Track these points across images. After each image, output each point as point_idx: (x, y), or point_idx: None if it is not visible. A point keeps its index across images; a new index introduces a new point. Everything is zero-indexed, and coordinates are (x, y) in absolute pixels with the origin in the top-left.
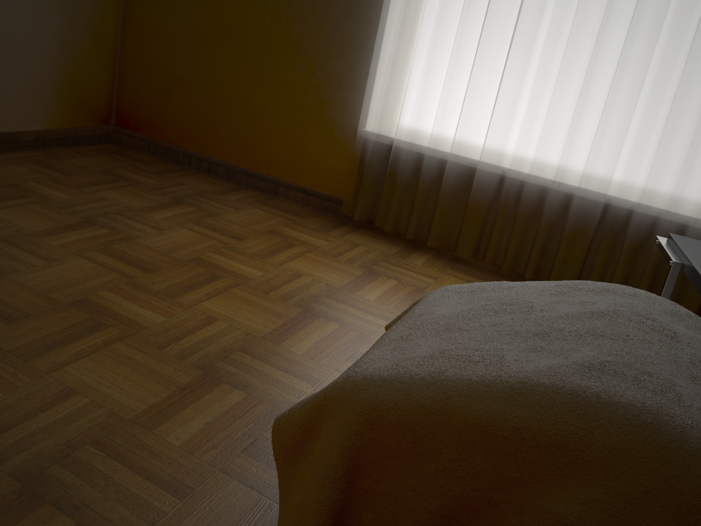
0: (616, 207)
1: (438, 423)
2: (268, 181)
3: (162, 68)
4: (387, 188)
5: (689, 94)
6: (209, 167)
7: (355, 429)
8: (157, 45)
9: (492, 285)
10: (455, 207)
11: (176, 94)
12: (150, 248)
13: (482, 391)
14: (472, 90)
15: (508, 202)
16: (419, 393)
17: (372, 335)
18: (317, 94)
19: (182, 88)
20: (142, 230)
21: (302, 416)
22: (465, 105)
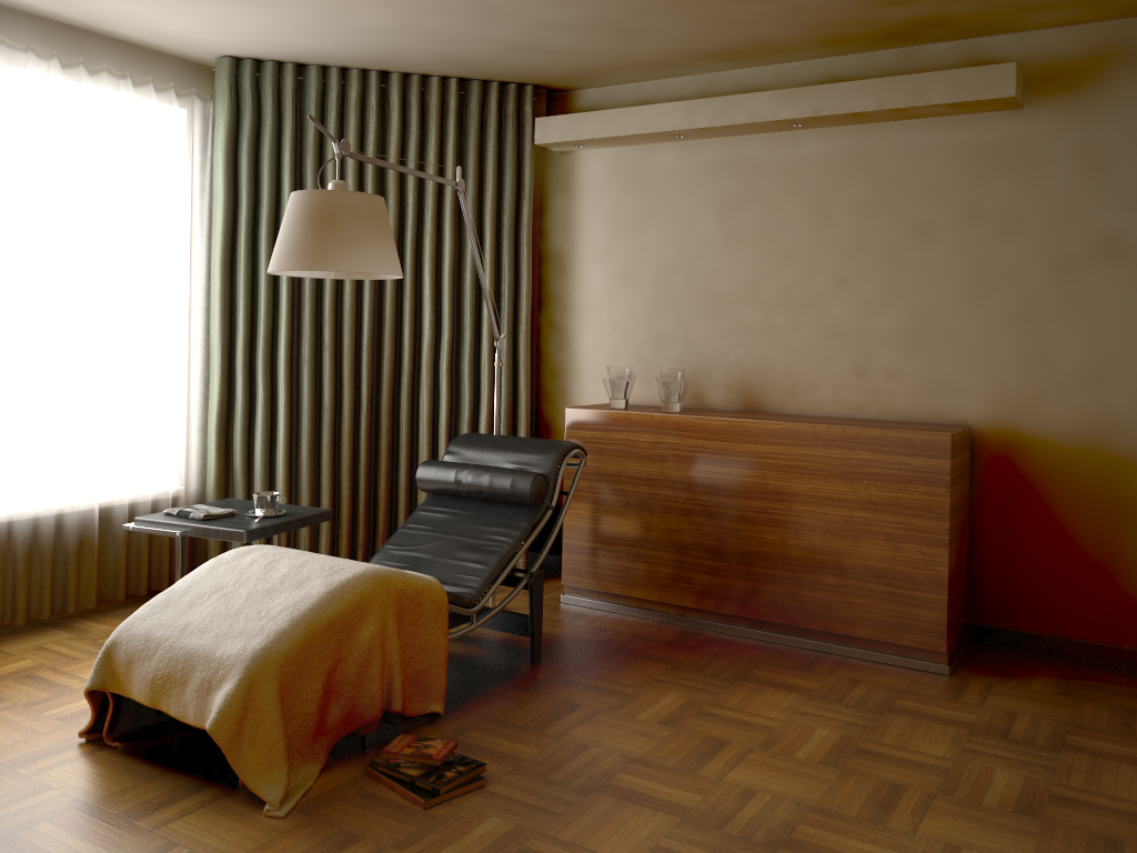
0: None
1: (312, 637)
2: None
3: None
4: None
5: (33, 395)
6: None
7: (278, 676)
8: None
9: (170, 594)
10: None
11: None
12: None
13: (320, 607)
14: None
15: None
16: (296, 631)
17: None
18: None
19: None
20: None
21: (238, 702)
22: None
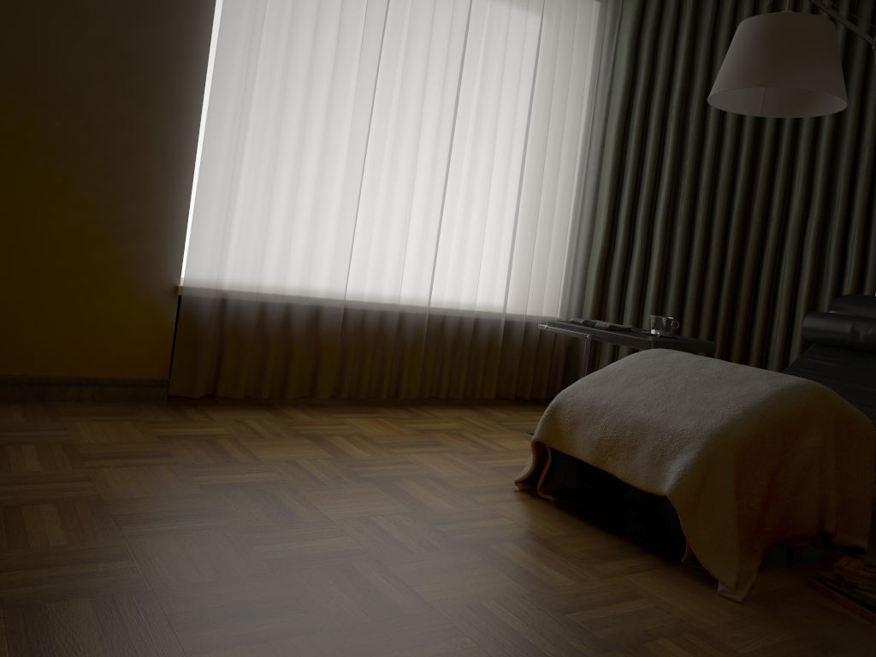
0: (437, 315)
1: (763, 431)
2: (27, 384)
3: None
4: (231, 349)
5: (471, 217)
6: None
7: (734, 460)
8: None
9: (605, 373)
10: (306, 350)
11: None
12: (145, 498)
13: (770, 404)
14: (316, 228)
15: (357, 332)
16: (750, 421)
17: (435, 476)
18: (104, 249)
19: None
20: (76, 488)
21: (698, 475)
22: (312, 243)
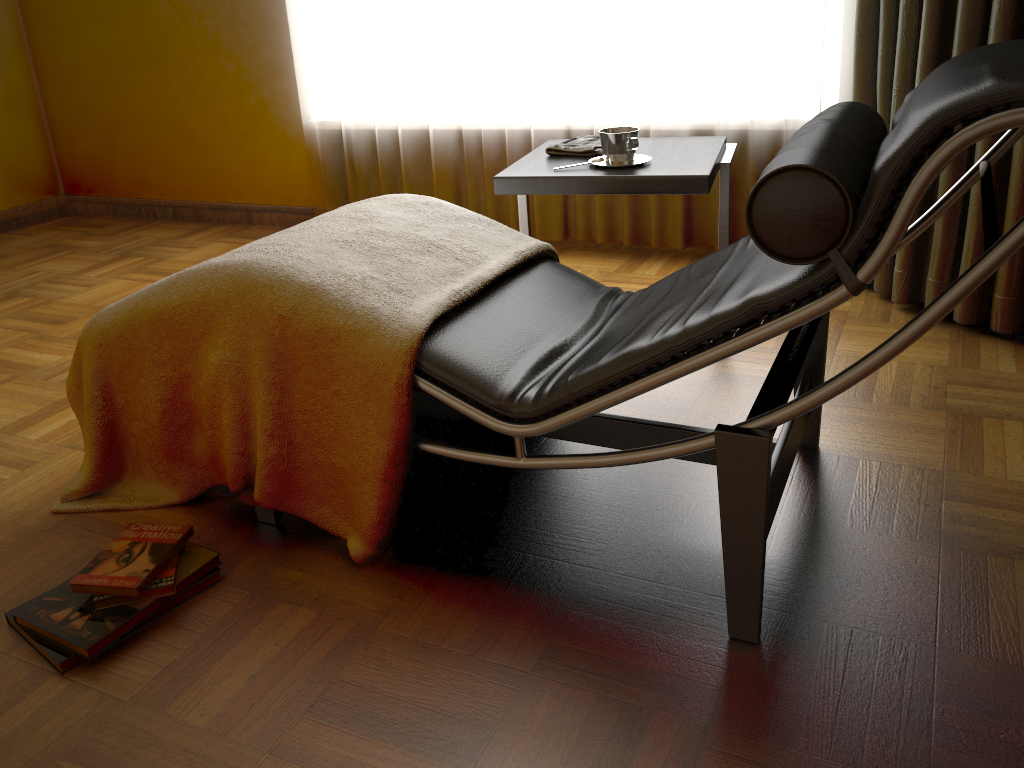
0: (575, 131)
1: (136, 326)
2: (239, 210)
3: (92, 111)
4: (351, 180)
5: None
6: (175, 212)
7: (95, 355)
8: (78, 86)
9: None
10: (424, 180)
11: (116, 137)
12: (71, 304)
13: (155, 291)
14: (395, 42)
15: (472, 158)
16: (123, 309)
17: None
18: (255, 93)
19: (119, 129)
20: (69, 290)
21: (72, 362)
22: (393, 60)
